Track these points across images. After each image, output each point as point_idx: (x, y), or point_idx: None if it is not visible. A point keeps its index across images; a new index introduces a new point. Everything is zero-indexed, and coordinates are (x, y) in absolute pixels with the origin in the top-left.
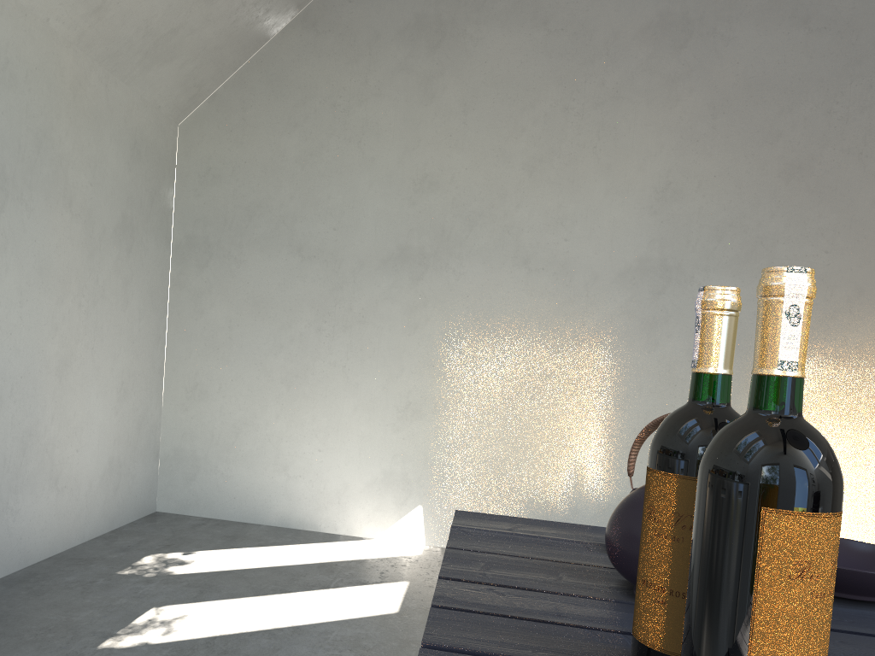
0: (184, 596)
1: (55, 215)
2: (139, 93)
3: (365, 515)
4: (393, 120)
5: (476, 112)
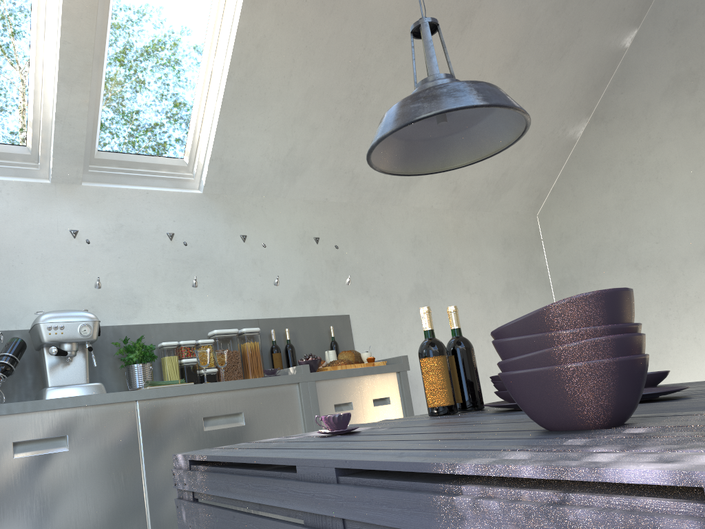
0: None
1: (460, 297)
2: (500, 212)
3: None
4: (677, 154)
5: None
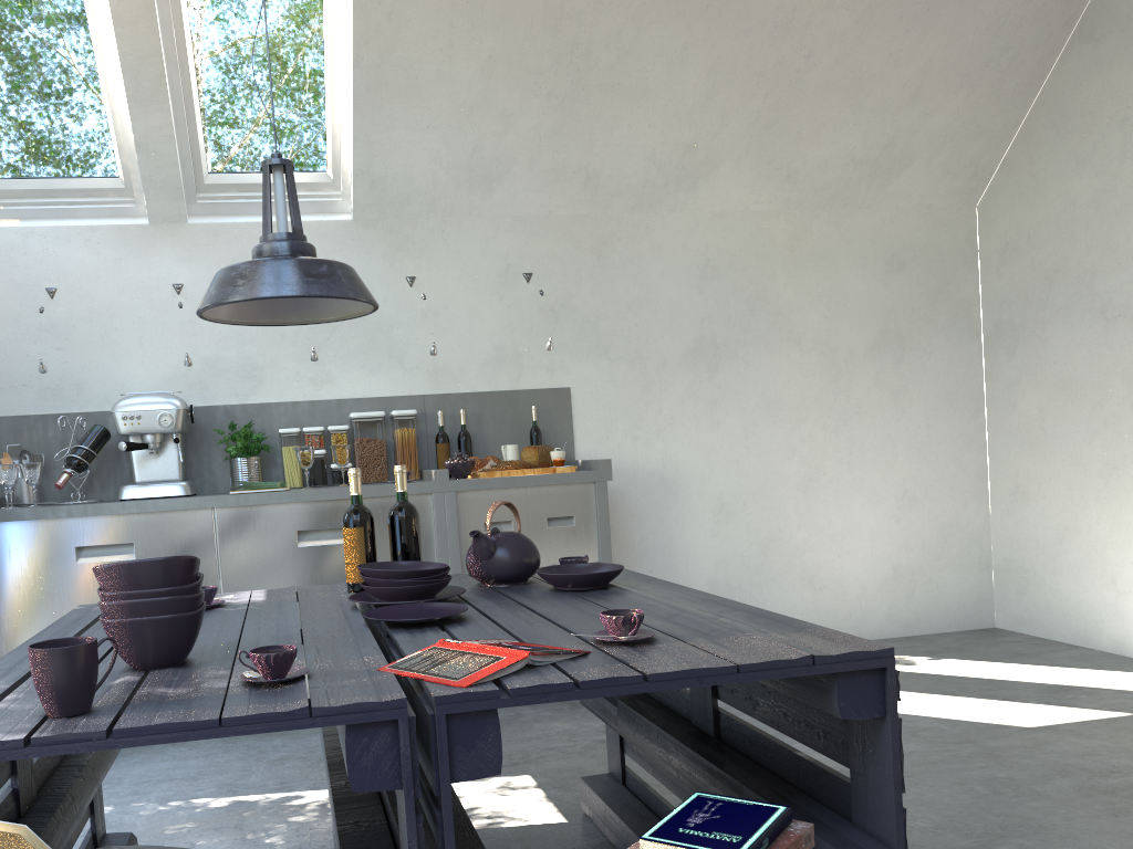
0: None
1: (779, 357)
2: (891, 206)
3: None
4: None
5: None
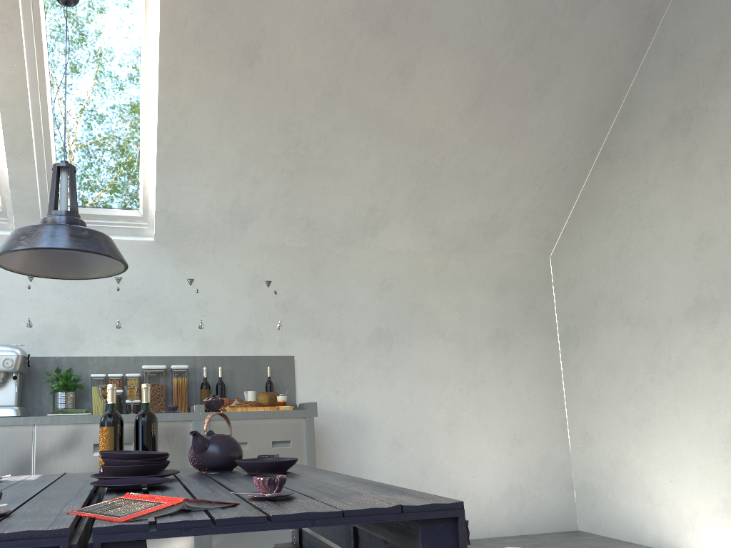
0: None
1: (431, 343)
2: (498, 253)
3: (716, 541)
4: (669, 201)
5: (730, 167)
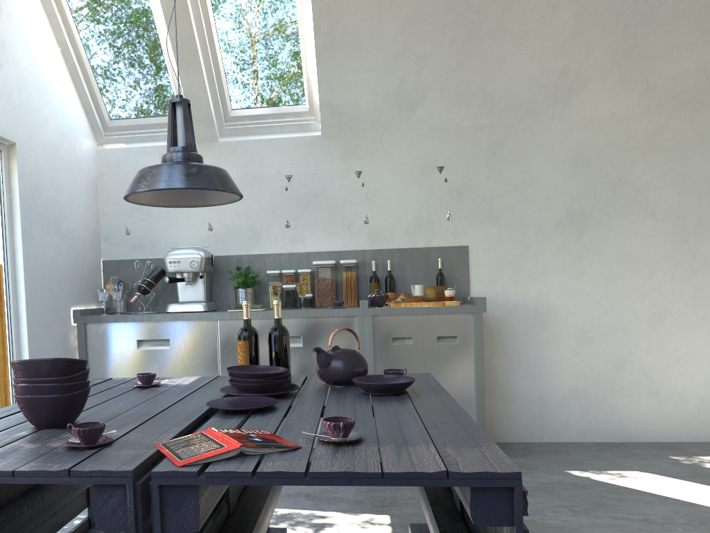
0: (672, 474)
1: (636, 224)
2: None
3: None
4: None
5: None
